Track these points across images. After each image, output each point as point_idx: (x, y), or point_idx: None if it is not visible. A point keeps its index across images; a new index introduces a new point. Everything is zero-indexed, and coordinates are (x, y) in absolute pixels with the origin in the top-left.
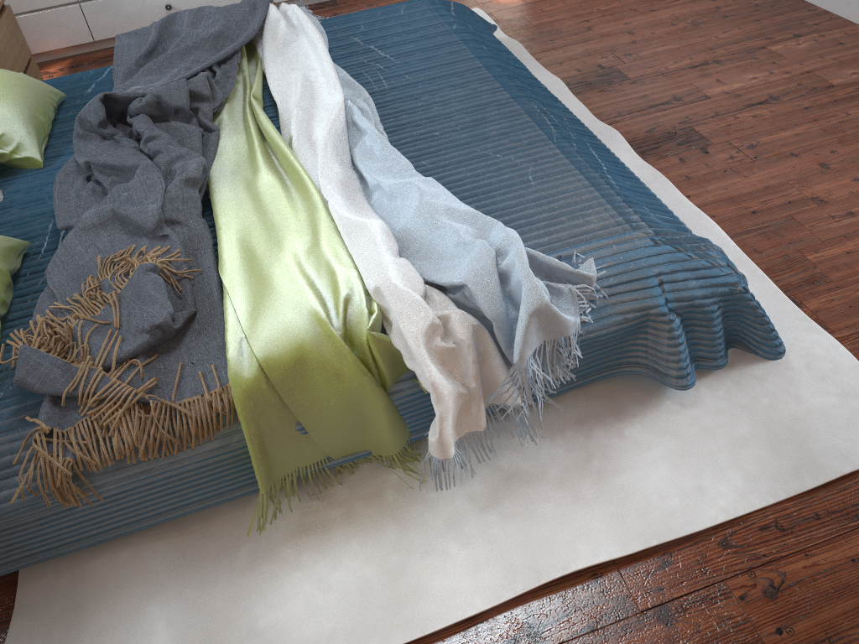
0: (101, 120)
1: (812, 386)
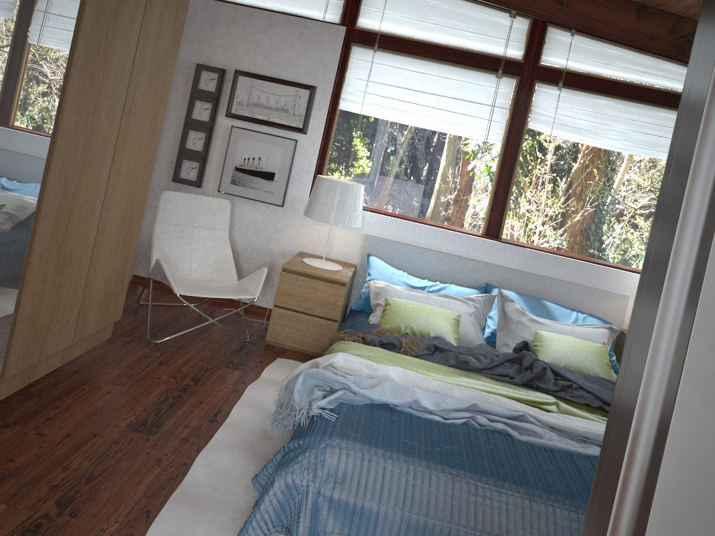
0: (515, 347)
1: (210, 533)
